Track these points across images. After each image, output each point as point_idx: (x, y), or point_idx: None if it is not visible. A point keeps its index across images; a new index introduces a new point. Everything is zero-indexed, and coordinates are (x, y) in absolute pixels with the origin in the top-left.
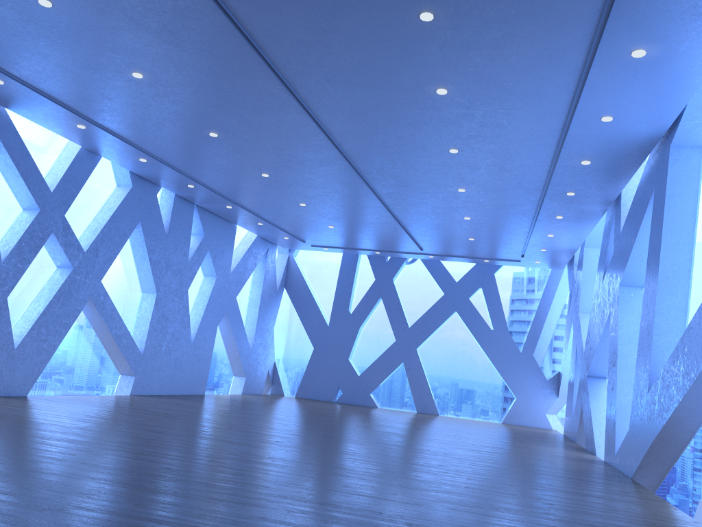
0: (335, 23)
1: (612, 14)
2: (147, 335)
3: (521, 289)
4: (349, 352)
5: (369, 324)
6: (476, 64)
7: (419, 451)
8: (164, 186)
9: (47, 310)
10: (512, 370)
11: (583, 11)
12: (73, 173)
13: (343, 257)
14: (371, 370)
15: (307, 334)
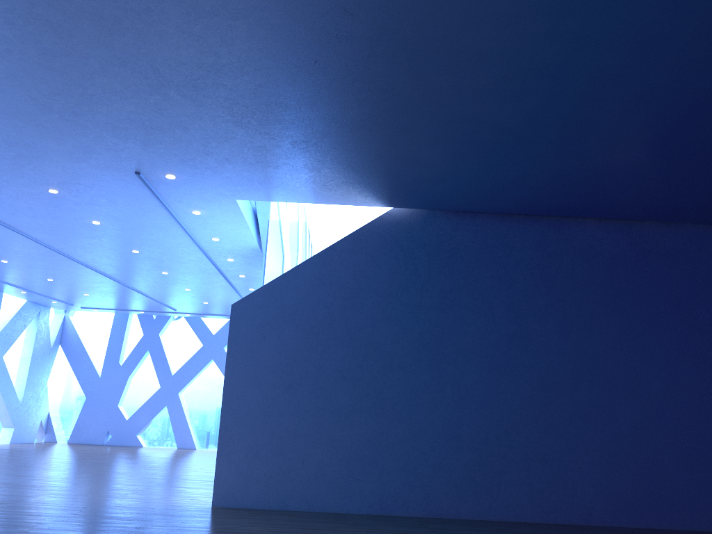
0: None
1: (162, 196)
2: None
3: None
4: (119, 399)
5: (139, 373)
6: (105, 211)
7: (105, 472)
8: None
9: None
10: None
11: (144, 195)
12: None
13: (115, 316)
14: (138, 414)
15: (80, 385)
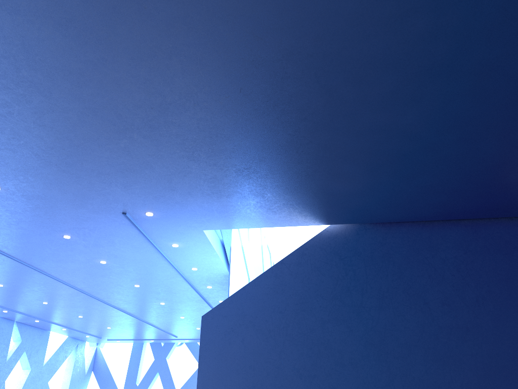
0: (27, 240)
1: (146, 233)
2: None
3: None
4: None
5: None
6: (108, 251)
7: None
8: None
9: None
10: None
11: (133, 233)
12: None
13: (133, 345)
14: None
15: None
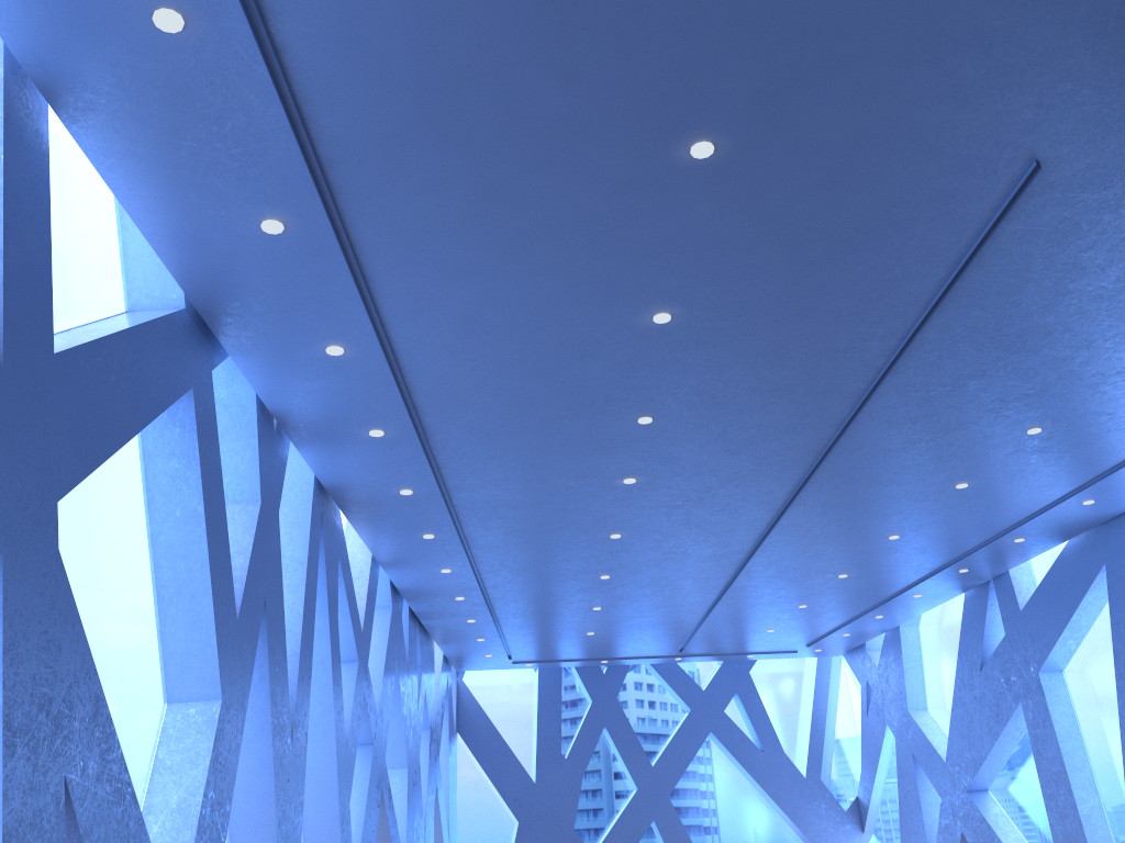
0: (939, 435)
1: None
2: (406, 836)
3: (782, 689)
4: (574, 818)
5: (590, 770)
6: (1026, 463)
7: None
8: (414, 601)
9: (365, 816)
10: (800, 805)
11: None
12: (369, 600)
13: (540, 674)
14: (610, 841)
15: (505, 801)
